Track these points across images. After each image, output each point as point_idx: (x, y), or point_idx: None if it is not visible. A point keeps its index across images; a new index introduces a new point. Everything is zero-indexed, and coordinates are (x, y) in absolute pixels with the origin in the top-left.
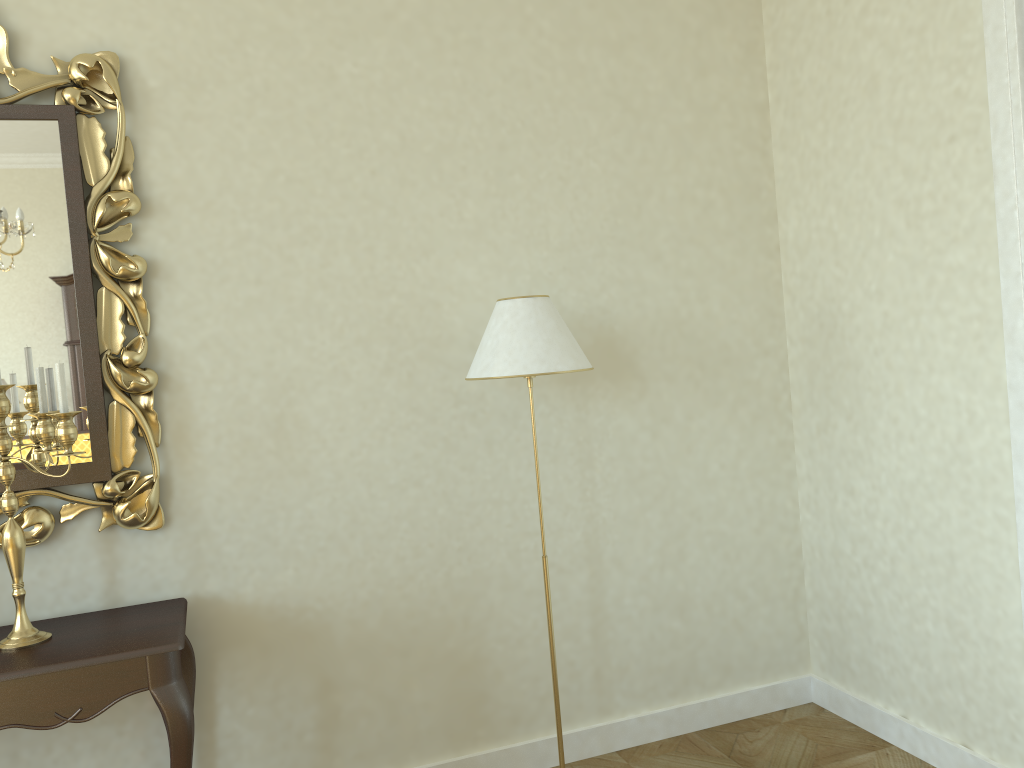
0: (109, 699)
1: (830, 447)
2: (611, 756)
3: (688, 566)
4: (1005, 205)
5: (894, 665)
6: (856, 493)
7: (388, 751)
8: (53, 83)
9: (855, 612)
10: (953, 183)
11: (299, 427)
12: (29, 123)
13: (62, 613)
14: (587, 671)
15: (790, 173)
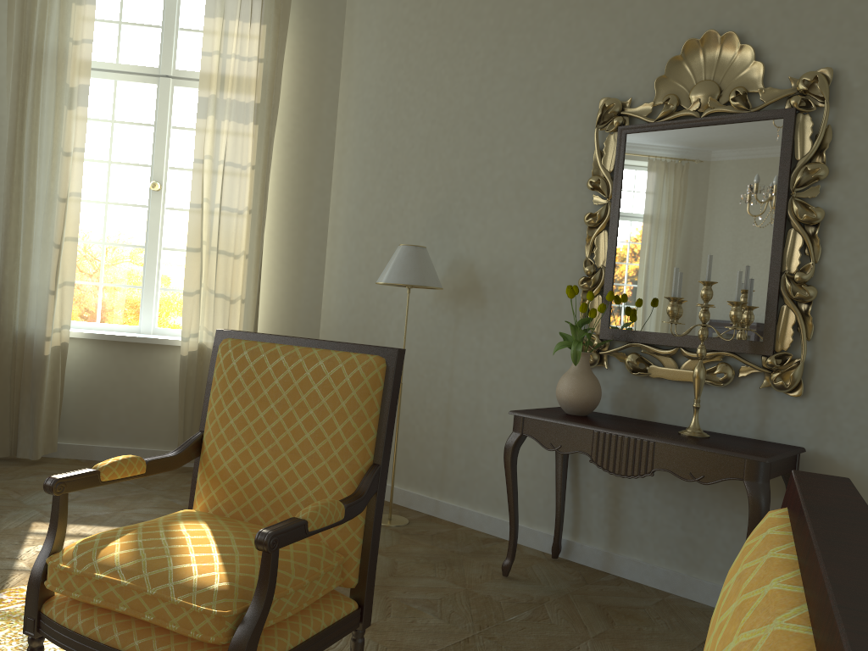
0: (719, 477)
1: None
2: None
3: None
4: None
5: None
6: None
7: None
8: (785, 94)
9: None
10: None
11: None
12: (765, 122)
13: (729, 434)
14: None
15: None
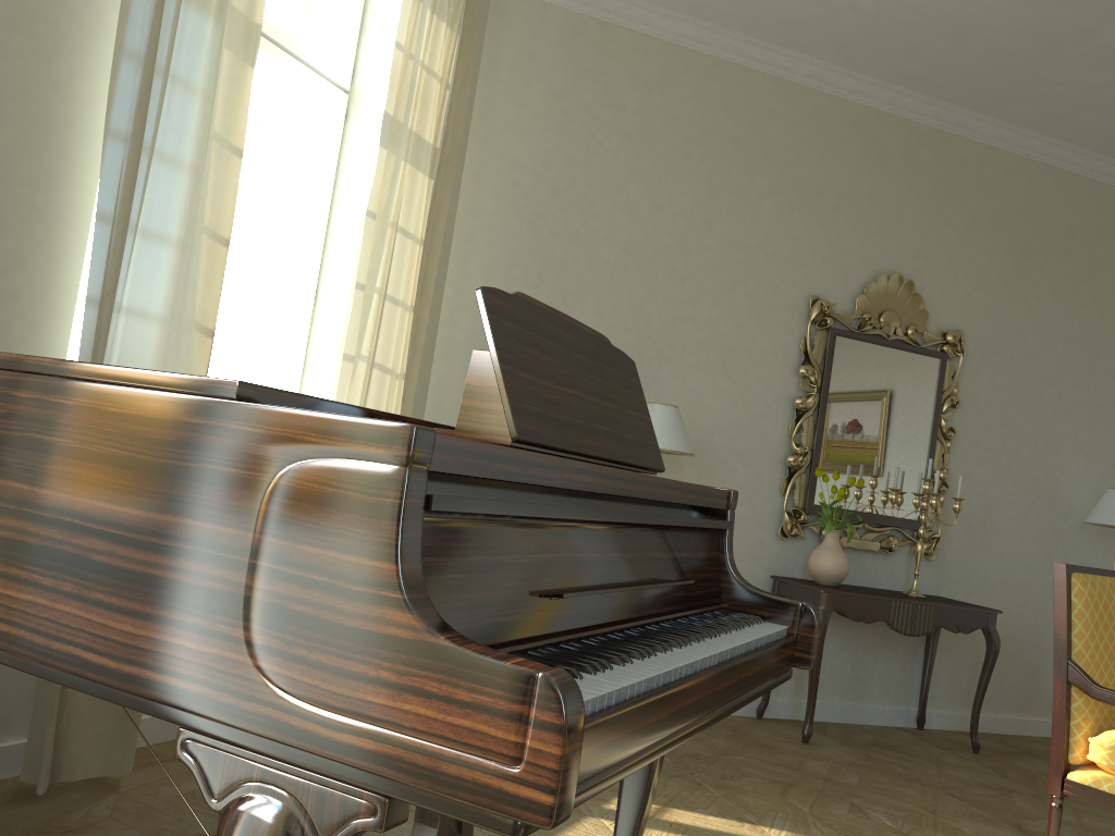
0: (974, 627)
1: None
2: None
3: None
4: None
5: None
6: None
7: (993, 703)
8: (940, 341)
9: None
10: None
11: (991, 526)
12: (929, 358)
13: (886, 589)
14: None
15: None
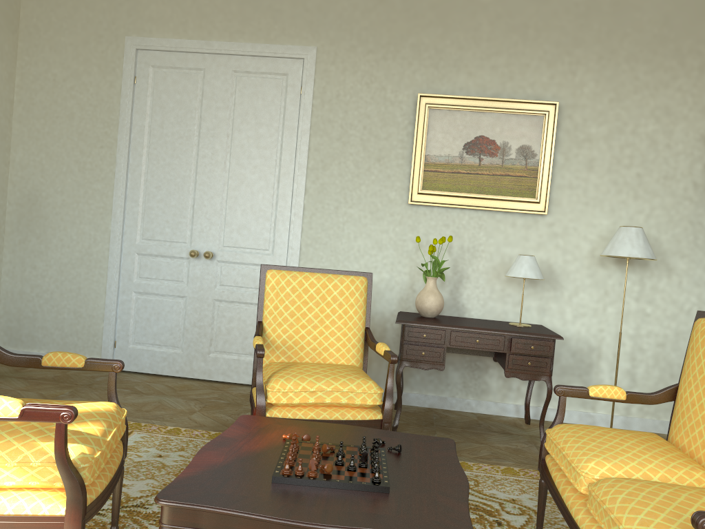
0: None
1: (26, 249)
2: None
3: None
4: (119, 174)
5: (46, 333)
6: (37, 268)
7: None
8: None
9: (28, 316)
10: (100, 161)
11: None
12: None
13: None
14: None
15: (22, 134)
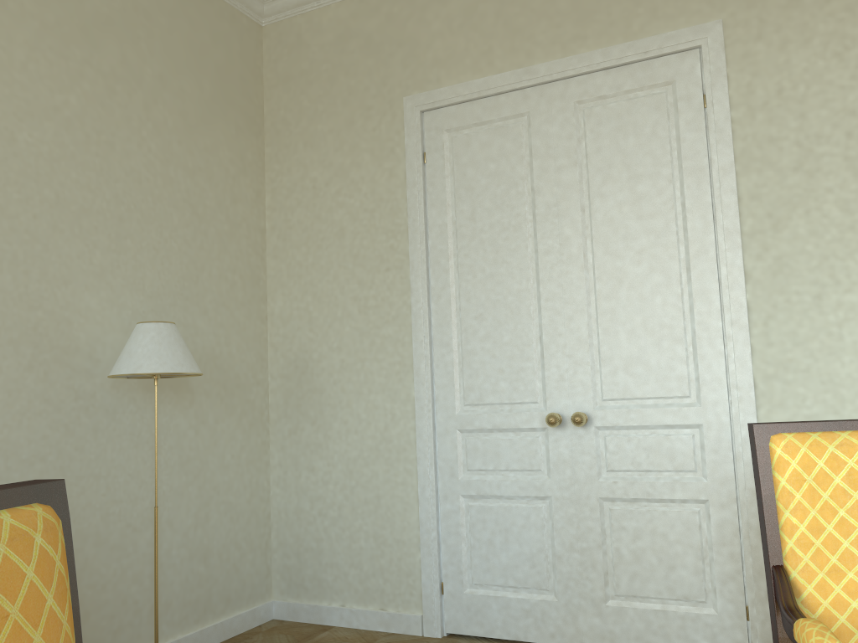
0: None
1: (298, 443)
2: None
3: (210, 526)
4: (416, 306)
5: (337, 574)
6: (316, 470)
7: None
8: None
9: (310, 547)
10: (387, 292)
11: None
12: None
13: None
14: (146, 607)
15: (279, 273)
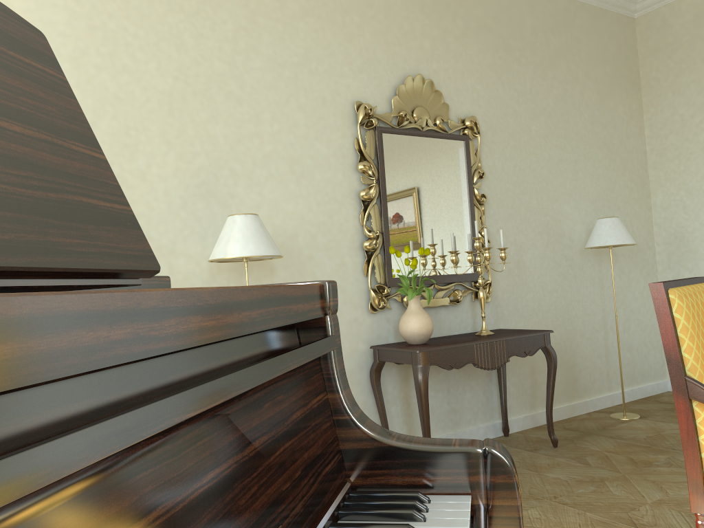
0: (536, 348)
1: None
2: (615, 406)
3: (631, 332)
4: None
5: None
6: None
7: None
8: (461, 127)
9: None
10: None
11: (523, 265)
12: (456, 141)
13: (460, 333)
14: (604, 372)
15: (658, 178)
